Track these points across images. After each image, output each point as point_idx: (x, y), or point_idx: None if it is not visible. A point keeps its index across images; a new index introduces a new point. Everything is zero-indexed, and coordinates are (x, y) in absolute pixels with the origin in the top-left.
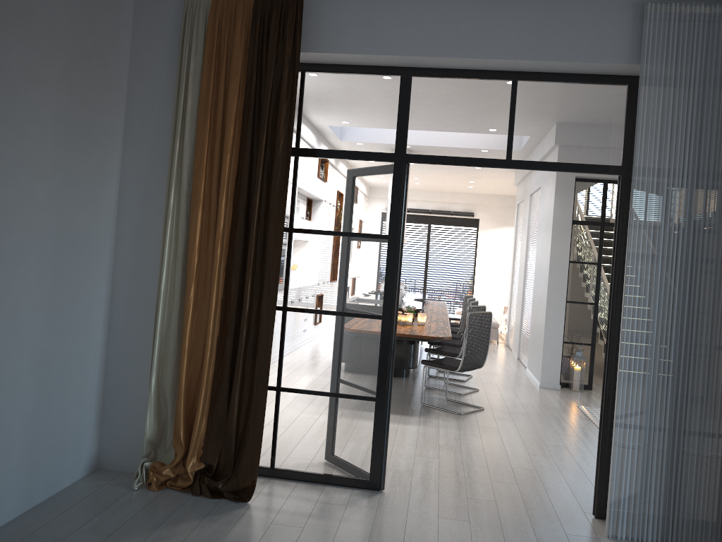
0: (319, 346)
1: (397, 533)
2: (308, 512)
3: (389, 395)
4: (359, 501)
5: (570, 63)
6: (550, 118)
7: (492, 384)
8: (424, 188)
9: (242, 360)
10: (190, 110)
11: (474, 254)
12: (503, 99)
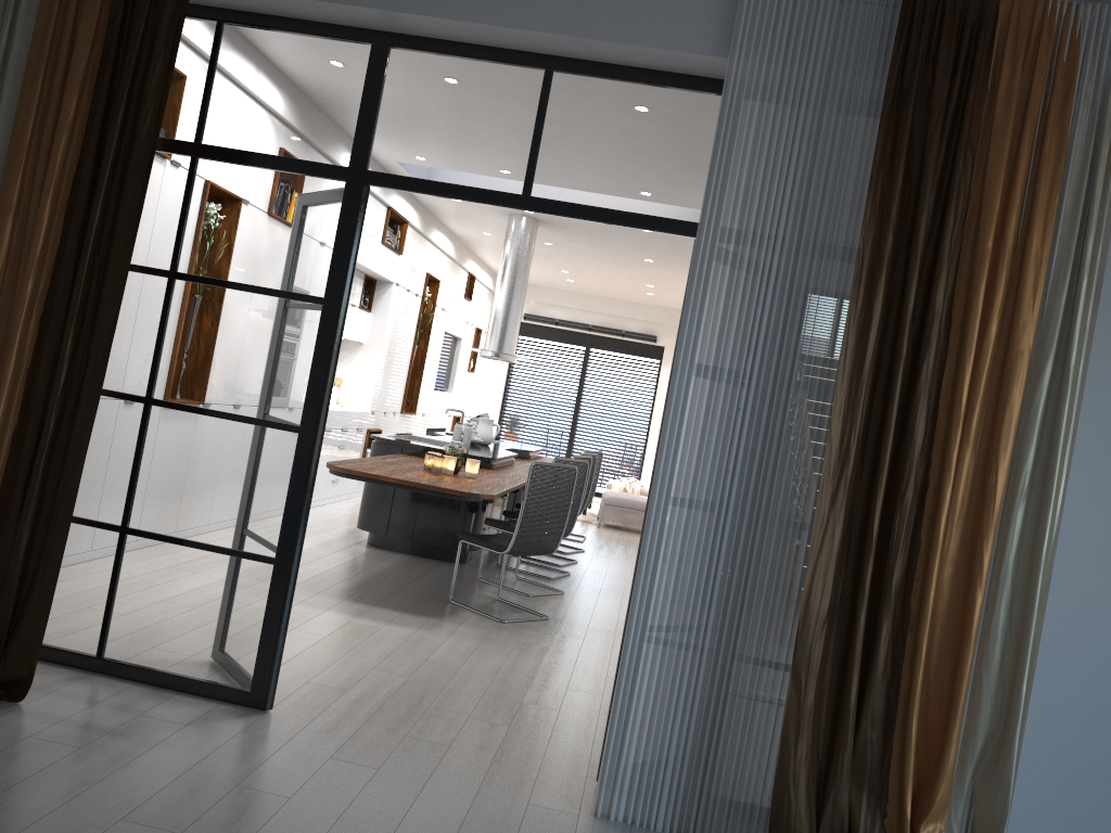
0: (196, 466)
1: (236, 773)
2: (111, 727)
3: (296, 557)
4: (216, 721)
5: (625, 47)
6: (597, 137)
7: (594, 588)
8: (582, 289)
9: (43, 470)
10: (15, 59)
11: (652, 400)
12: (527, 97)
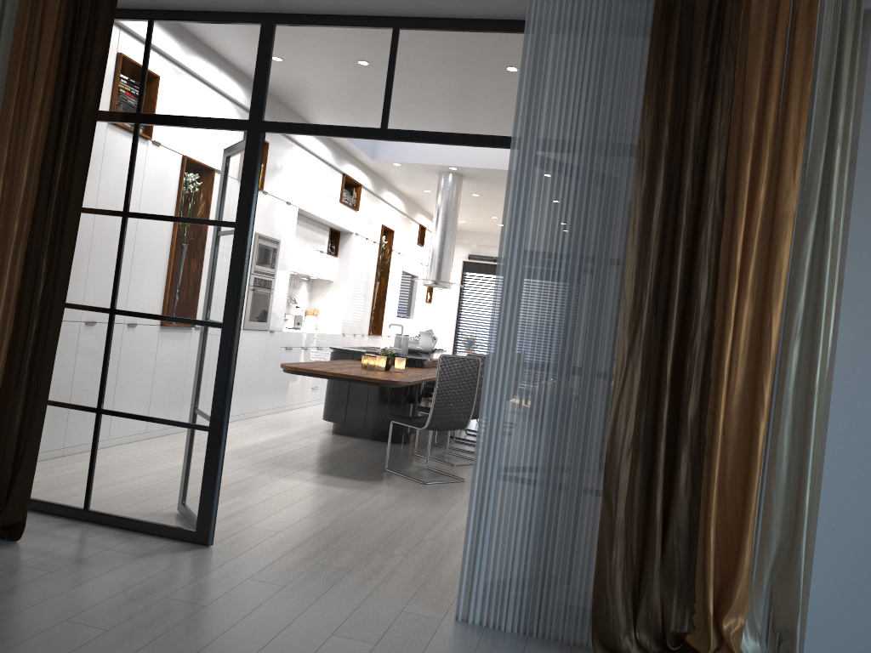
0: (149, 359)
1: (168, 589)
2: (82, 557)
3: (224, 424)
4: (166, 553)
5: (448, 1)
6: (436, 76)
7: None
8: None
9: (29, 364)
10: (1, 61)
11: None
12: (380, 52)
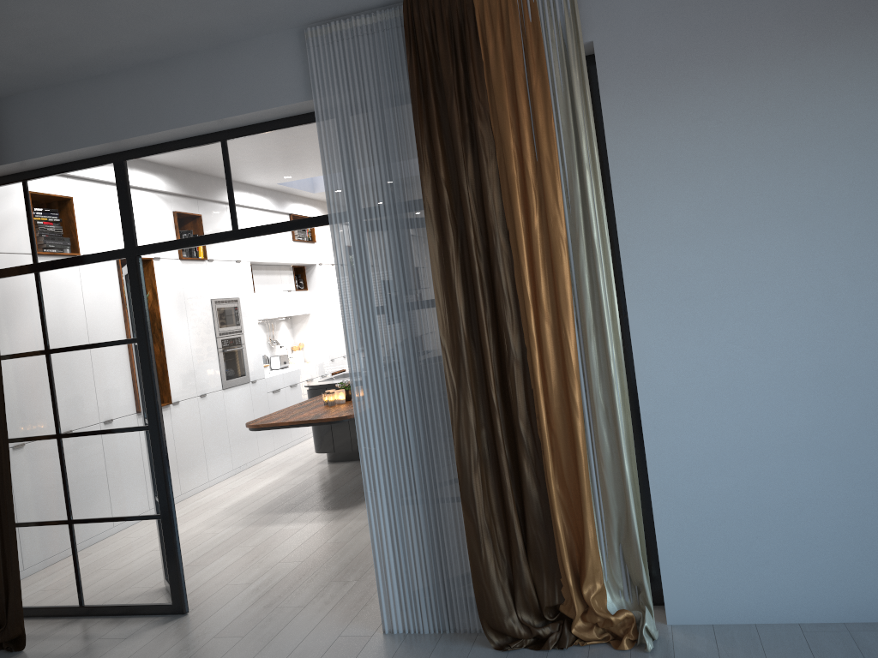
0: (98, 469)
1: None
2: (76, 652)
3: (172, 510)
4: (147, 630)
5: (252, 114)
6: (266, 175)
7: None
8: None
9: None
10: None
11: None
12: (216, 164)
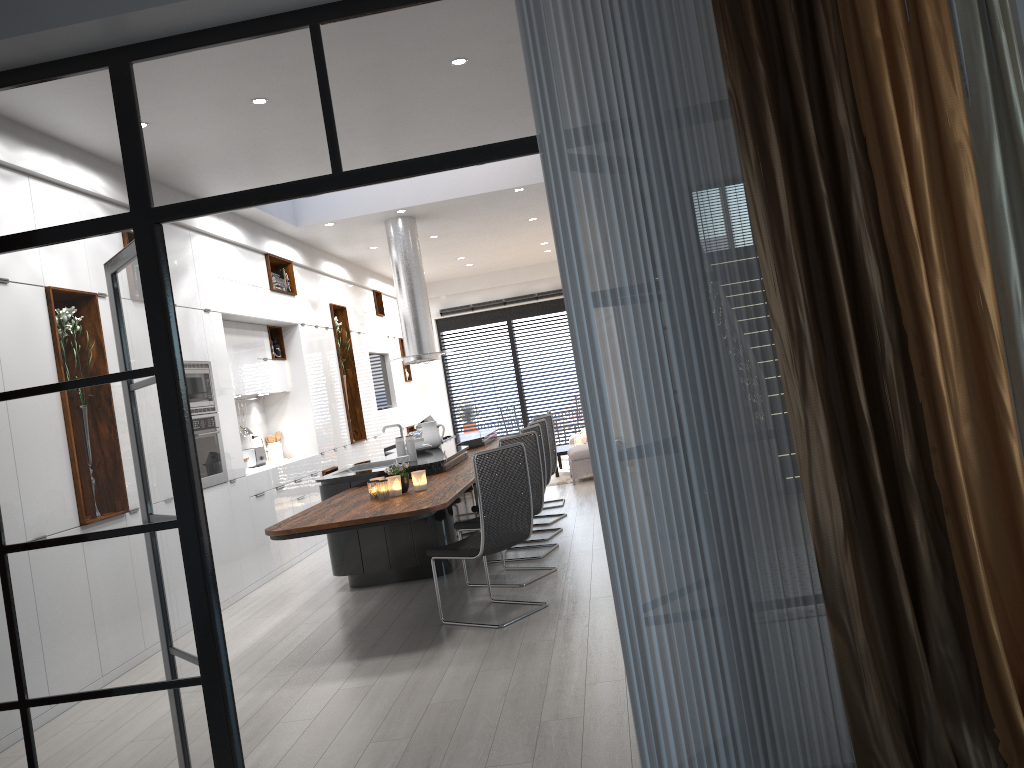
0: (79, 604)
1: None
2: None
3: (224, 667)
4: None
5: None
6: (393, 79)
7: (585, 551)
8: (485, 269)
9: None
10: None
11: None
12: (301, 64)
